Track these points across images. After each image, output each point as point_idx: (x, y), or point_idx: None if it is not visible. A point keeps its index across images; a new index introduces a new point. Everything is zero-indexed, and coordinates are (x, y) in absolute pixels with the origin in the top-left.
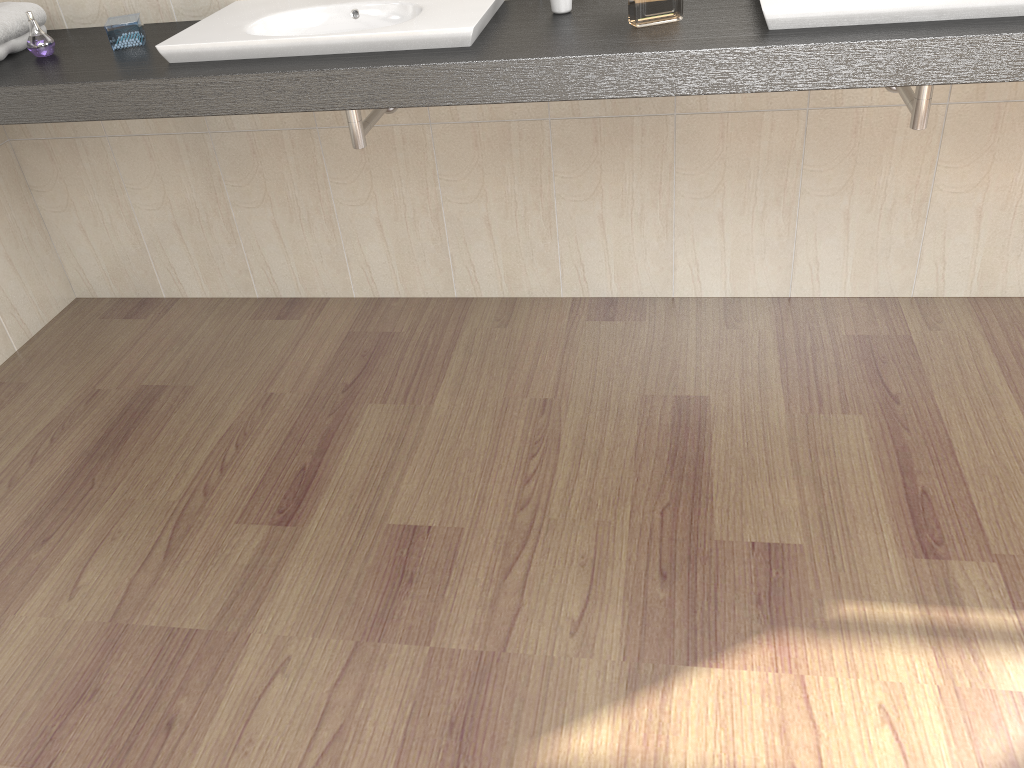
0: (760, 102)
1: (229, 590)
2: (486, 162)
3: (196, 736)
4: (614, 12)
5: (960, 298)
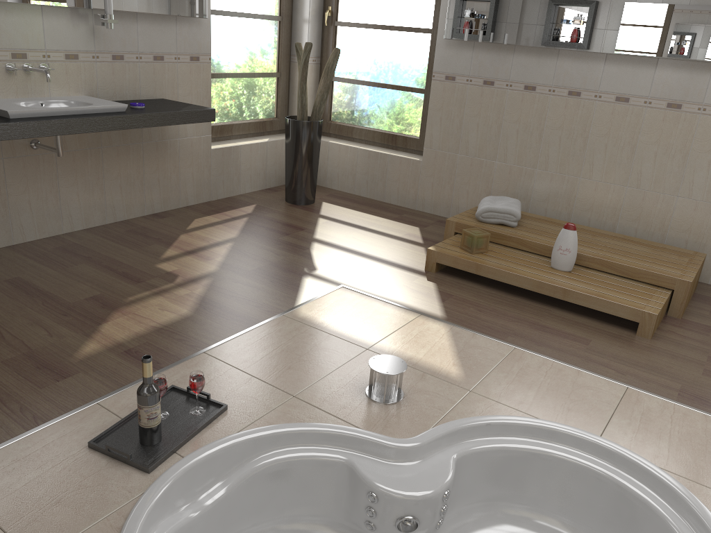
0: None
1: None
2: None
3: None
4: None
5: (81, 230)
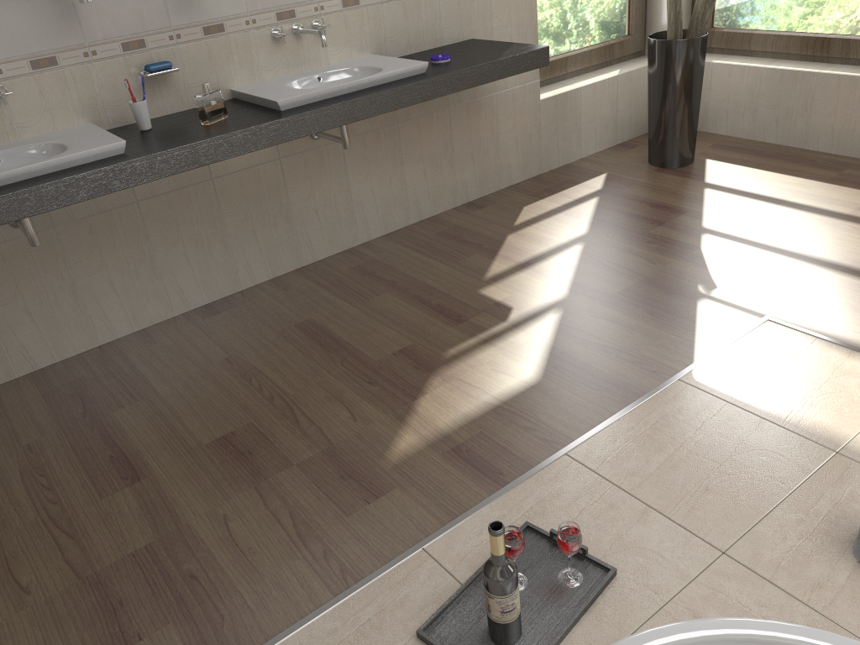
0: (255, 160)
1: (144, 520)
2: (101, 241)
3: (216, 568)
4: (180, 123)
5: (380, 237)
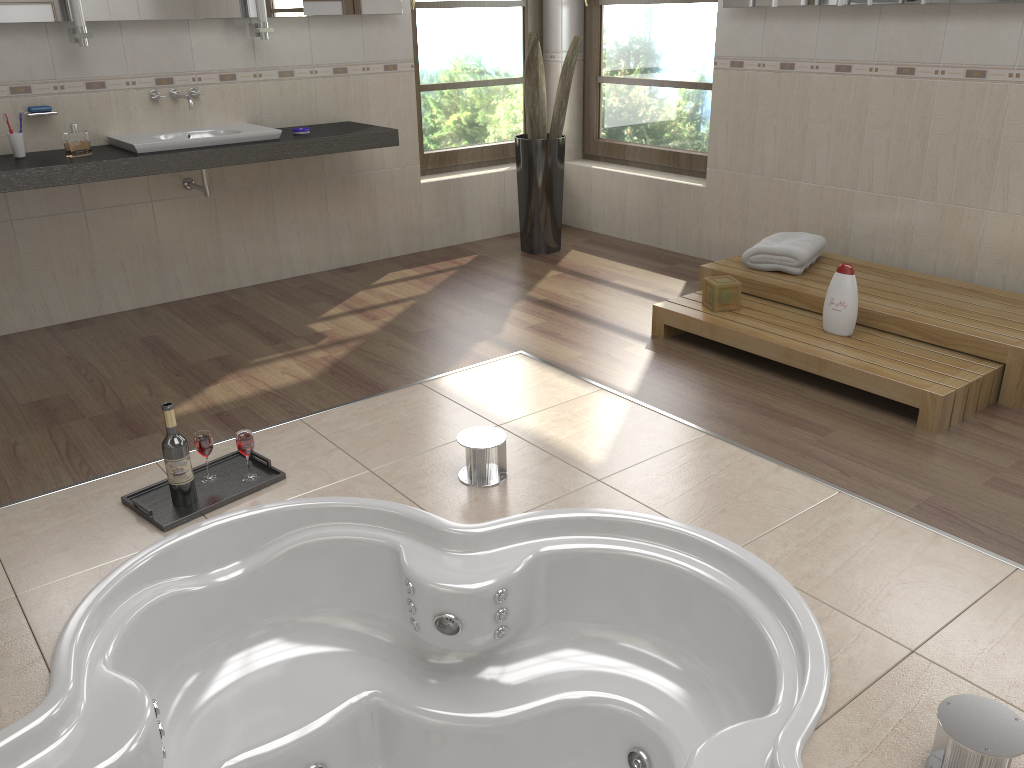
0: (128, 200)
1: None
2: None
3: None
4: (51, 155)
5: (250, 286)
